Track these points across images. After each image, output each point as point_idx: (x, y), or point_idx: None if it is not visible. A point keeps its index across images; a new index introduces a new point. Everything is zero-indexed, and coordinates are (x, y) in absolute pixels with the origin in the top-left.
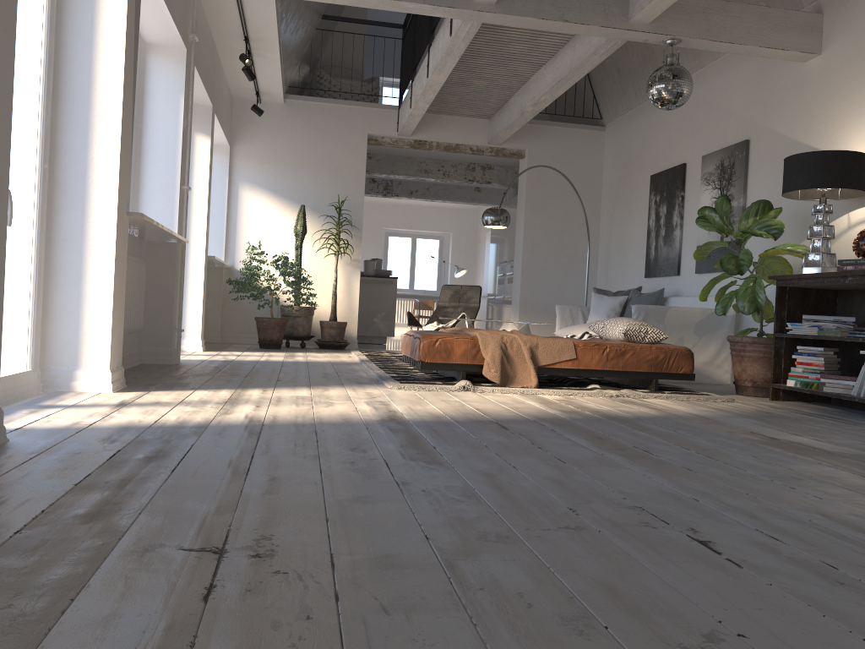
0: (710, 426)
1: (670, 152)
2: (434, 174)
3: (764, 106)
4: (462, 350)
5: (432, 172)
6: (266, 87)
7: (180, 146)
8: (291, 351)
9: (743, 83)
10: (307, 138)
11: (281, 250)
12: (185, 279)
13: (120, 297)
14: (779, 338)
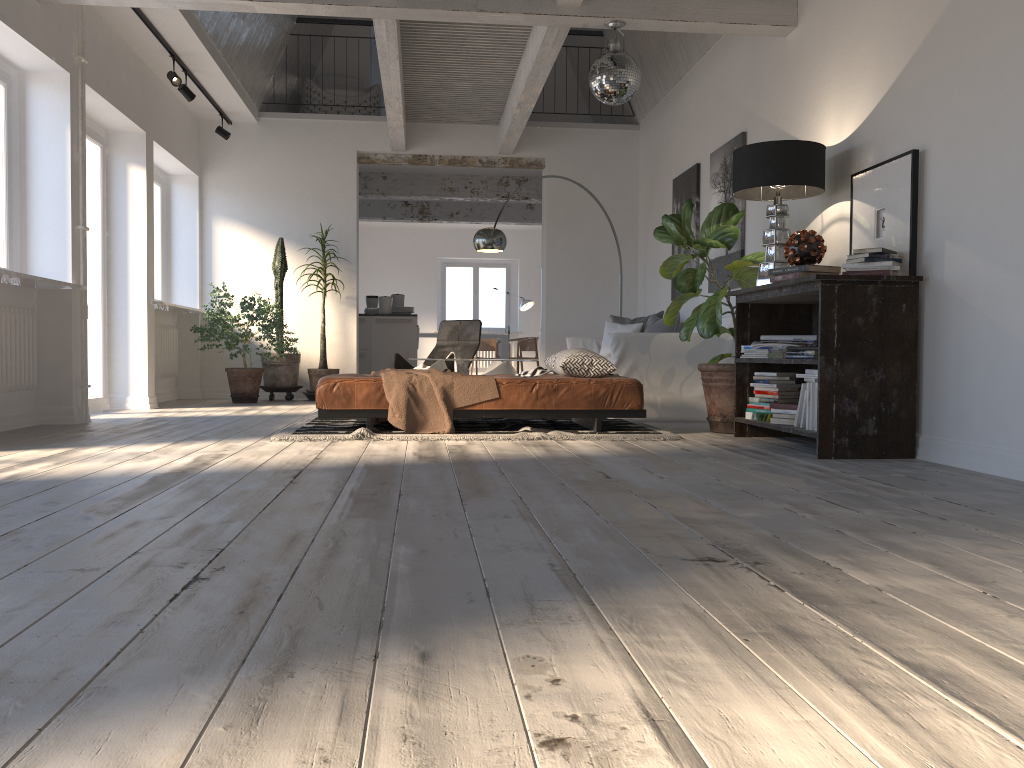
0: (565, 467)
1: (688, 151)
2: (461, 192)
3: (756, 90)
4: (364, 394)
5: (459, 190)
6: (228, 106)
7: (69, 182)
8: (262, 405)
9: (740, 65)
10: (287, 160)
11: (264, 290)
12: (126, 329)
13: None
14: (741, 364)
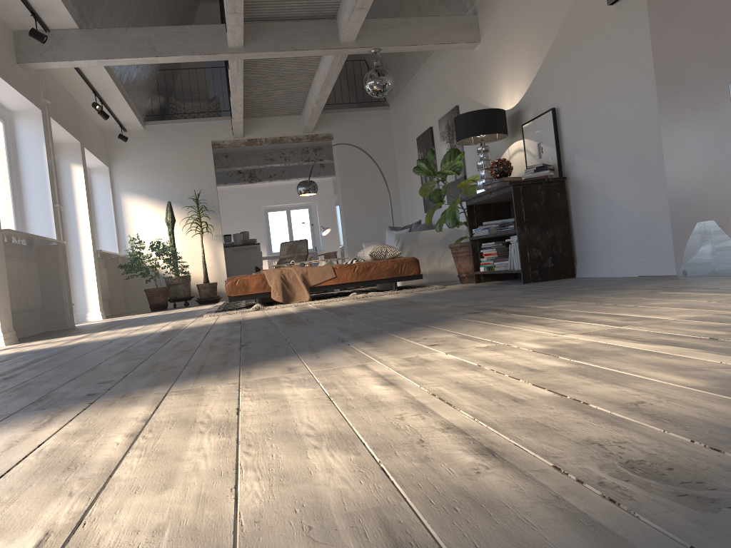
0: (386, 302)
1: (423, 120)
2: (278, 160)
3: (461, 80)
4: (255, 284)
5: (276, 159)
6: (125, 120)
7: (48, 178)
8: (173, 309)
9: (450, 65)
10: (166, 151)
11: (161, 237)
12: (81, 269)
13: (3, 285)
14: (474, 240)
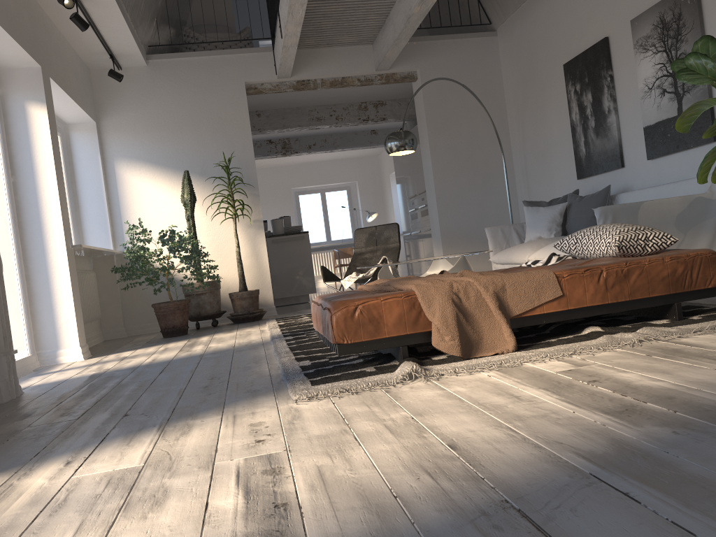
0: None
1: (583, 31)
2: (327, 120)
3: None
4: (396, 315)
5: (325, 119)
6: (118, 46)
7: None
8: (197, 336)
9: None
10: (180, 98)
11: (174, 224)
12: (47, 278)
13: None
14: None
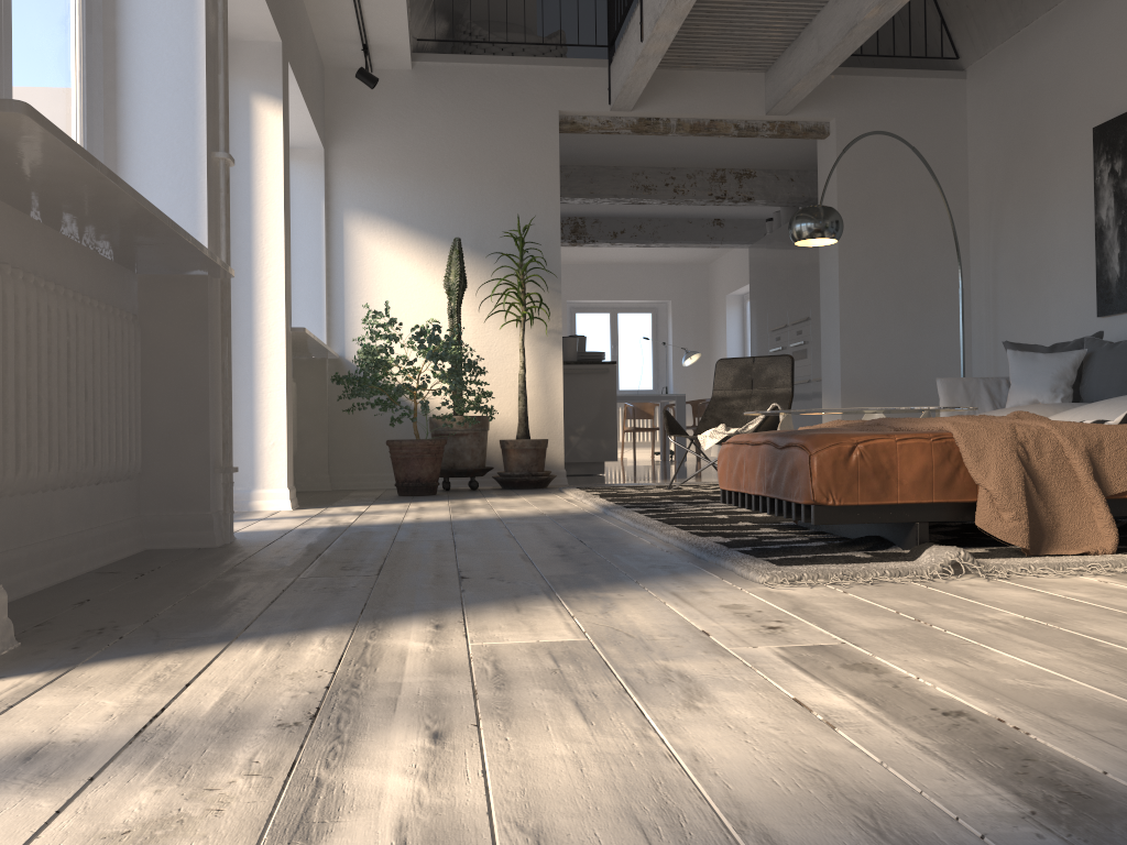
0: None
1: None
2: (660, 192)
3: None
4: (917, 468)
5: (657, 189)
6: (380, 32)
7: (202, 63)
8: (458, 498)
9: None
10: (456, 126)
11: (424, 323)
12: (250, 373)
13: None
14: None
